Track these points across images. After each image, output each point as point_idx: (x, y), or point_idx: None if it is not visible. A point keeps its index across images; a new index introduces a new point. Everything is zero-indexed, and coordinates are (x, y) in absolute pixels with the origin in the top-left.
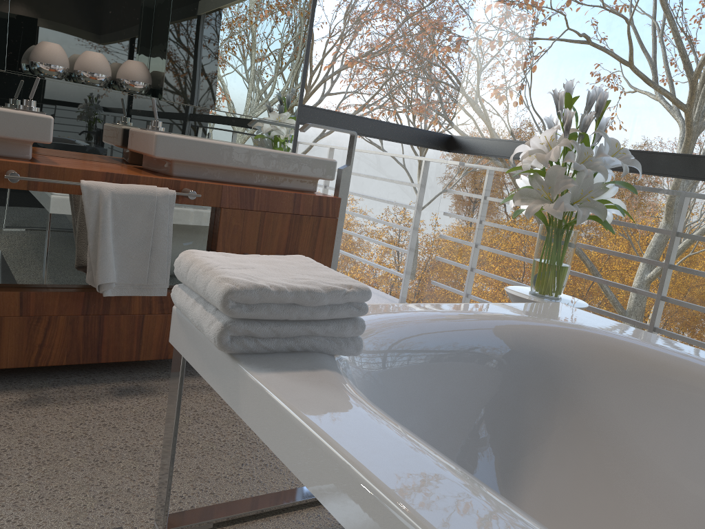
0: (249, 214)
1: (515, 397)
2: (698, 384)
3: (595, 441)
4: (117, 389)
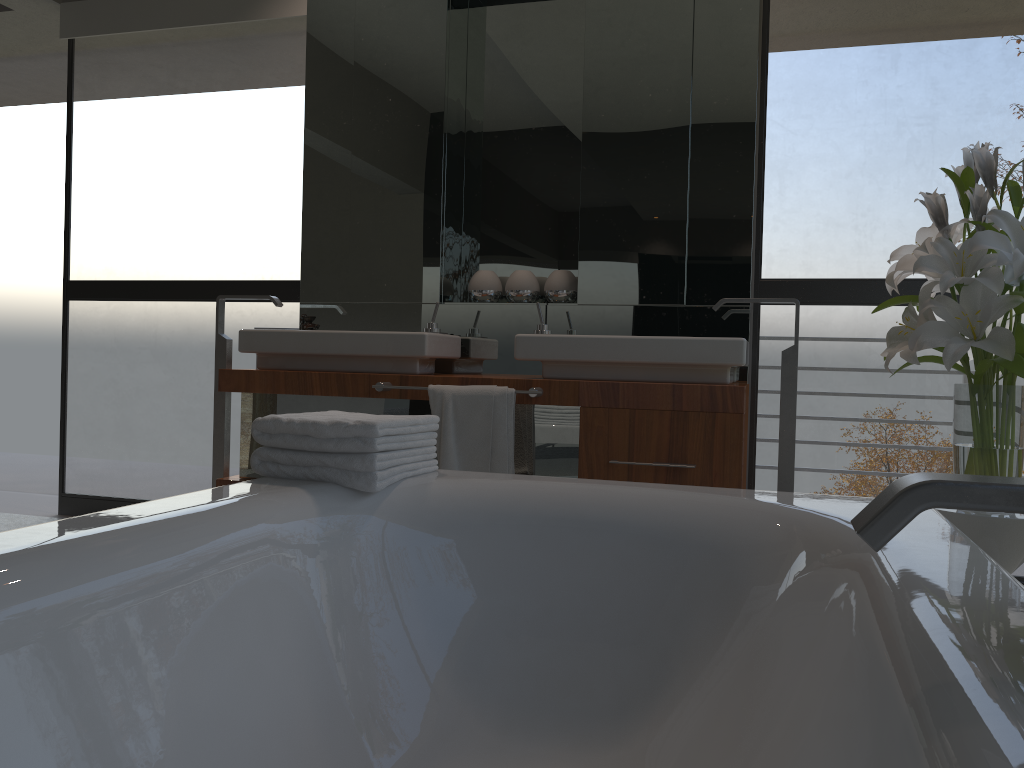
0: (614, 413)
1: (680, 603)
2: (849, 578)
3: (753, 675)
4: None
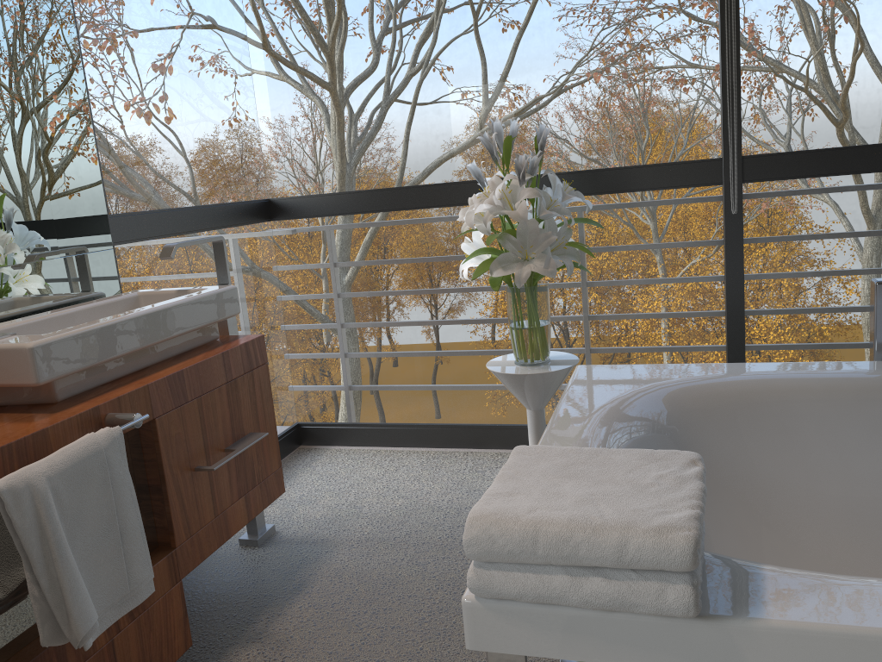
0: (186, 409)
1: None
2: (789, 396)
3: (732, 489)
4: None
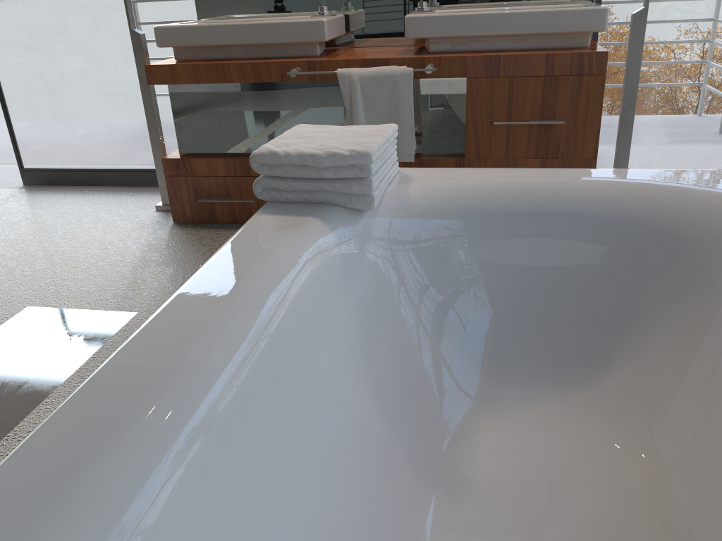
0: (496, 81)
1: (632, 276)
2: None
3: (713, 339)
4: None
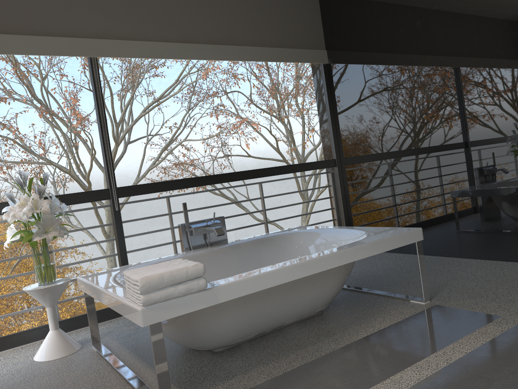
0: None
1: None
2: None
3: None
4: None
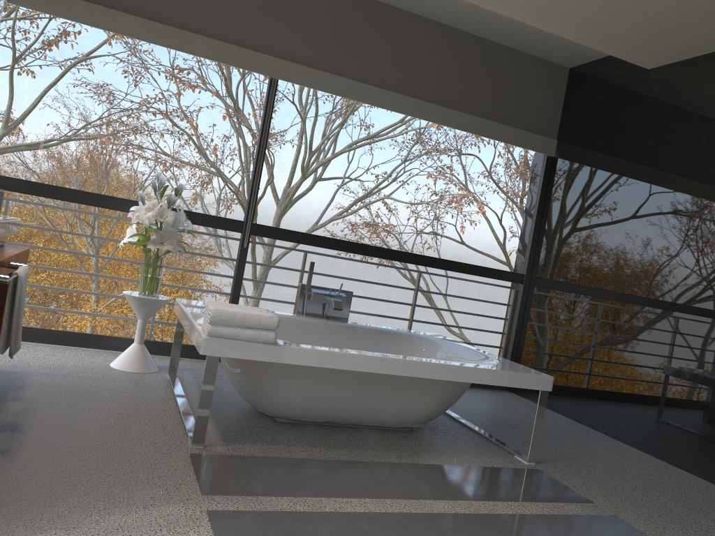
0: None
1: None
2: None
3: None
4: (3, 430)
